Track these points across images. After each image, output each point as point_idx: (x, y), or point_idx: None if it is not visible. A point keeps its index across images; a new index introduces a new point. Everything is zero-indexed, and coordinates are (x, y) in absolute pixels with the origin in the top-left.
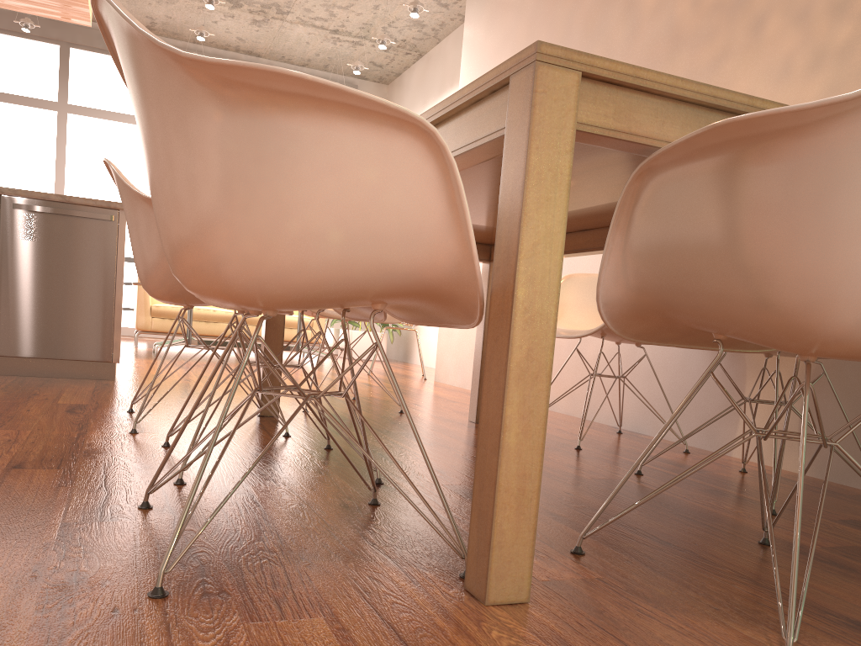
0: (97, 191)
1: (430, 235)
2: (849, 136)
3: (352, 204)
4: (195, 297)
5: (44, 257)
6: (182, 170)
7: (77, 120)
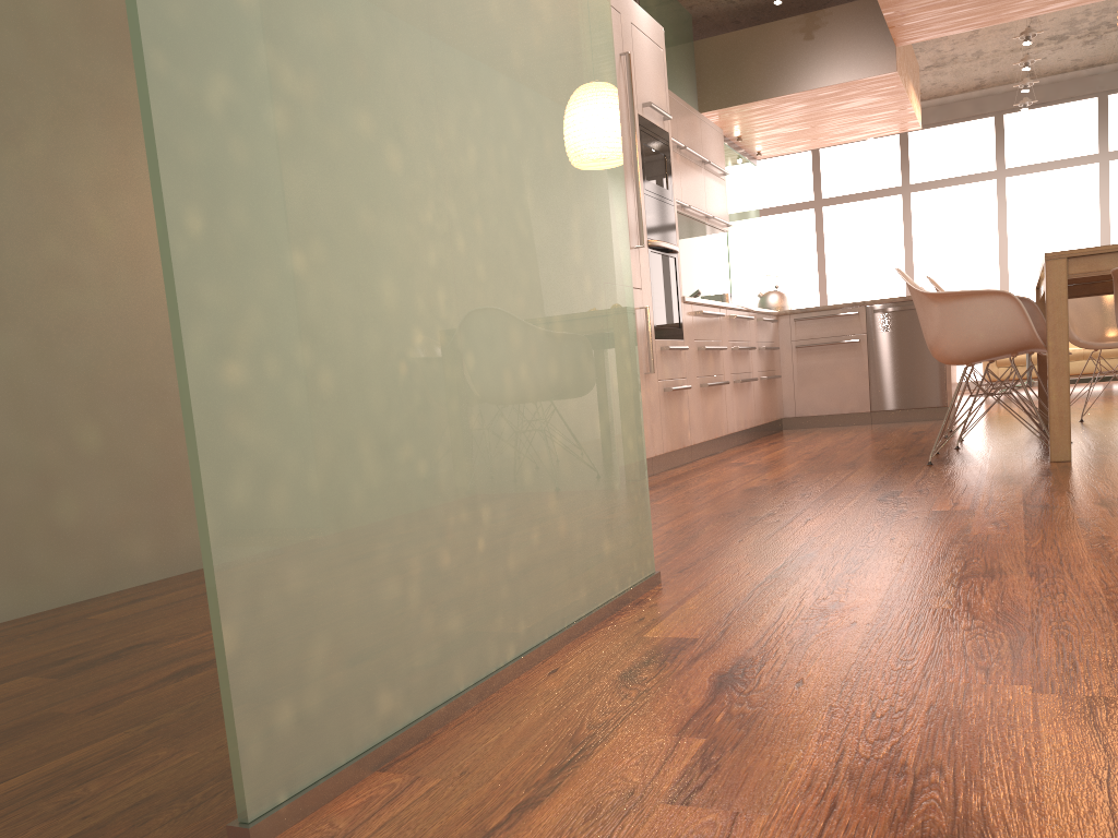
0: (943, 256)
1: (1019, 327)
2: None
3: (985, 323)
4: None
5: (895, 341)
6: (927, 323)
7: (919, 196)
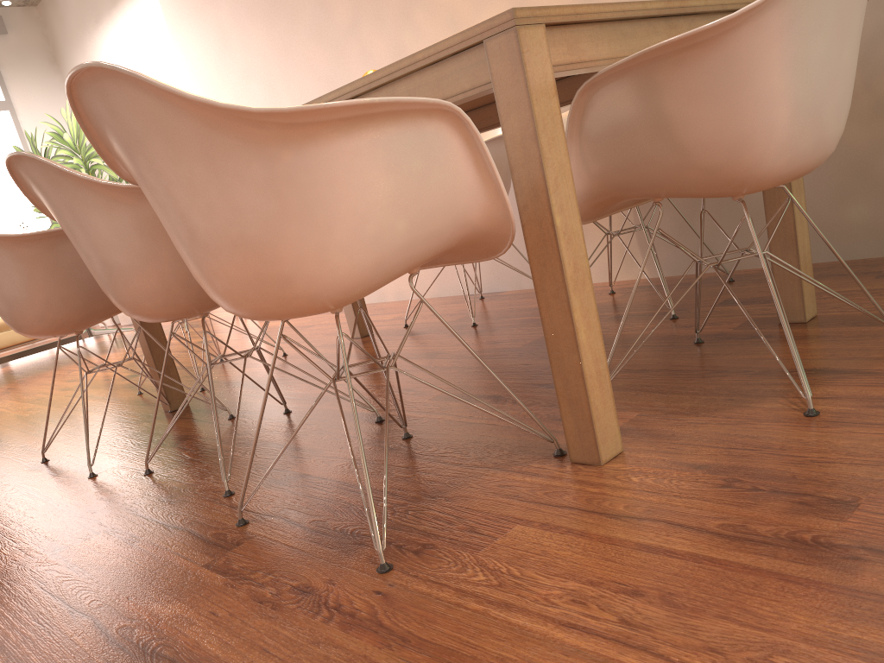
0: None
1: (465, 198)
2: (757, 30)
3: (409, 194)
4: (88, 320)
5: None
6: (254, 213)
7: None
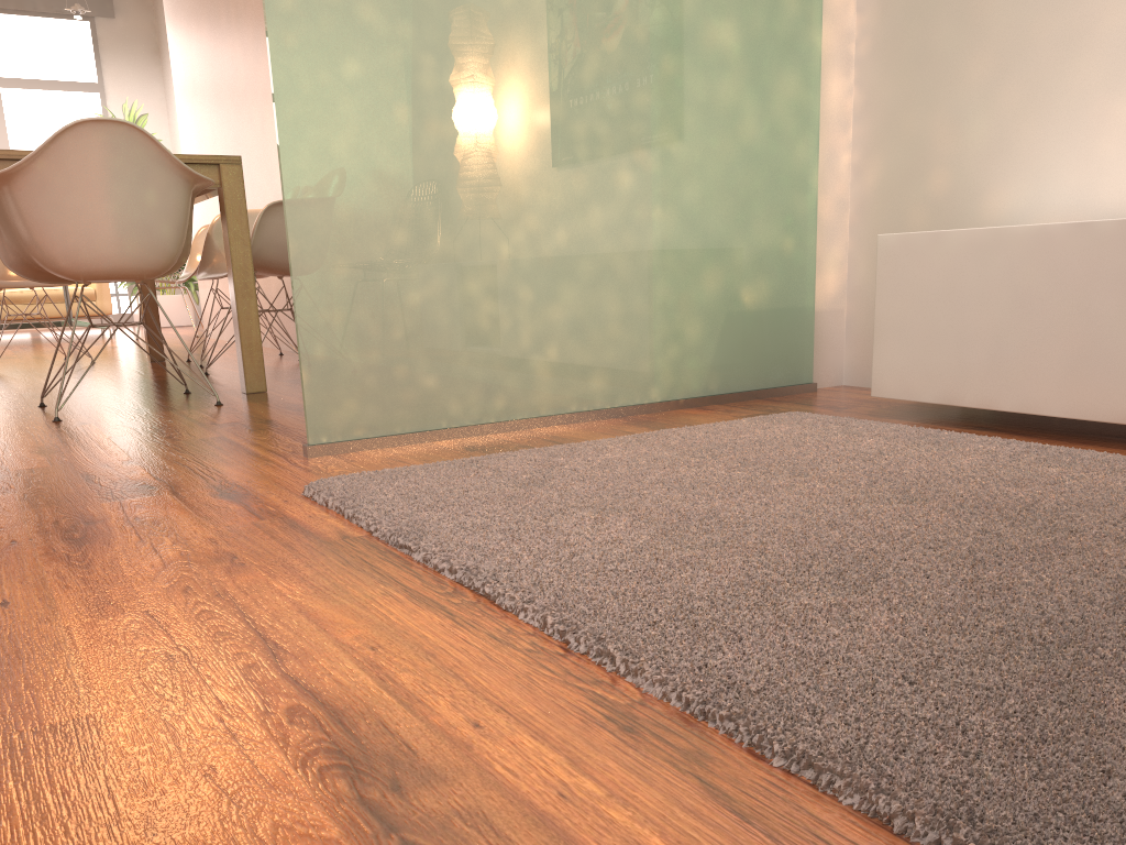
0: None
1: None
2: (26, 183)
3: None
4: None
5: None
6: None
7: None
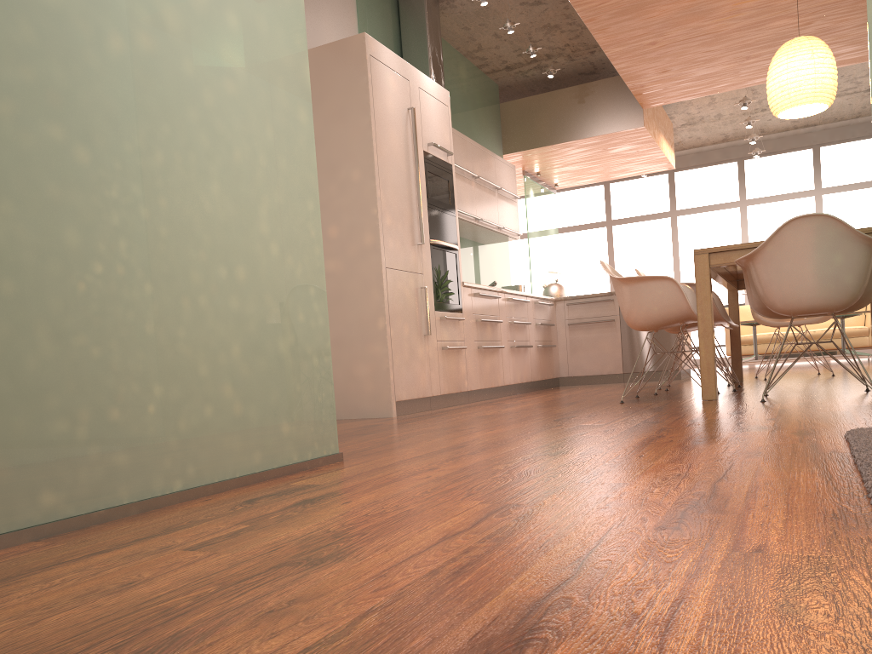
0: None
1: (680, 303)
2: (760, 260)
3: (657, 300)
4: None
5: None
6: (620, 300)
7: (683, 219)
